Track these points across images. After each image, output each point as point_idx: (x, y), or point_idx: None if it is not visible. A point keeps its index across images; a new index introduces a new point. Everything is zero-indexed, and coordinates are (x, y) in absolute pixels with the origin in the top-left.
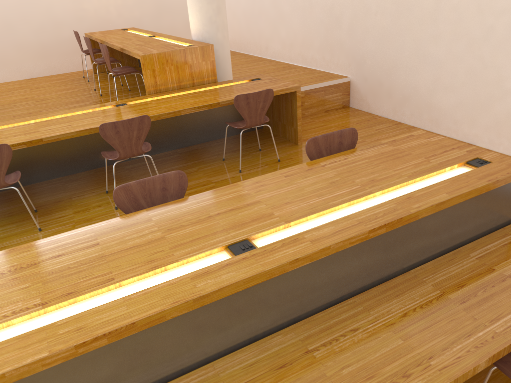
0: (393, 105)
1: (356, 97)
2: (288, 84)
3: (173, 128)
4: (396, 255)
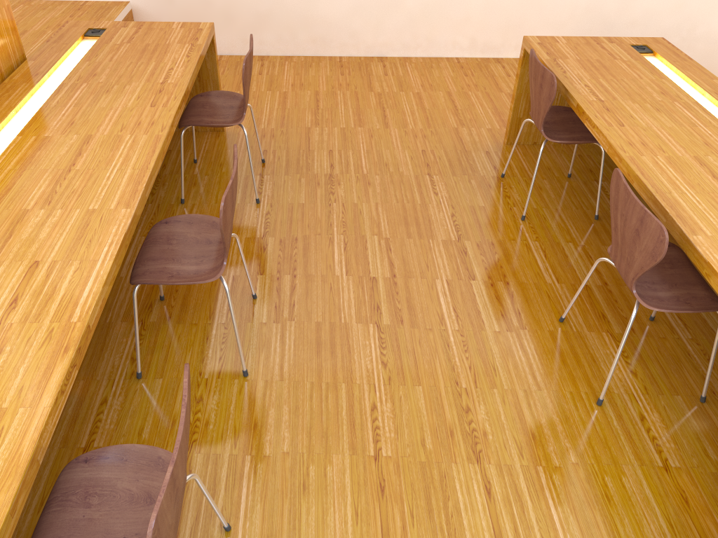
0: (240, 32)
1: None
2: (190, 26)
3: None
4: None
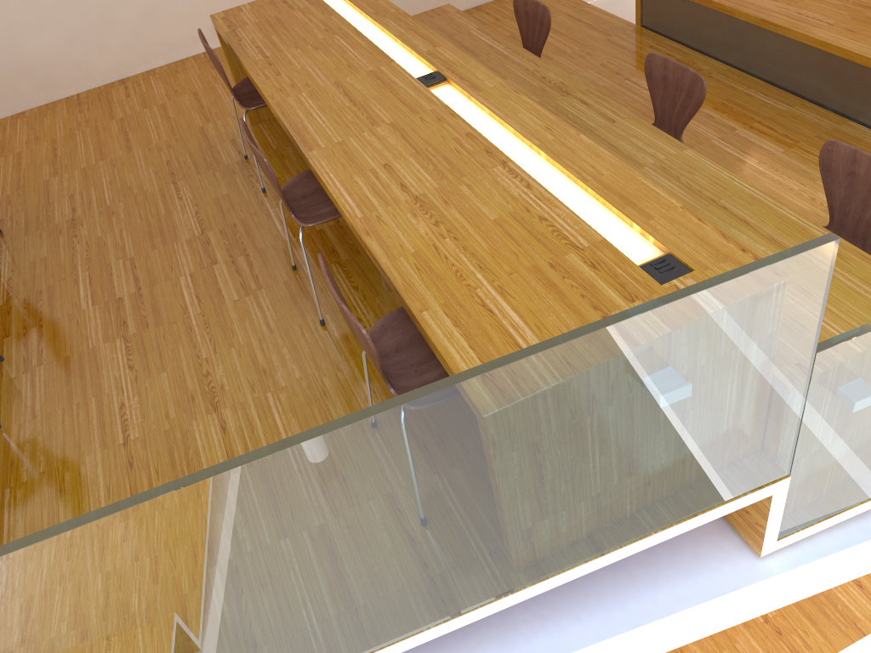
0: None
1: None
2: None
3: None
4: None
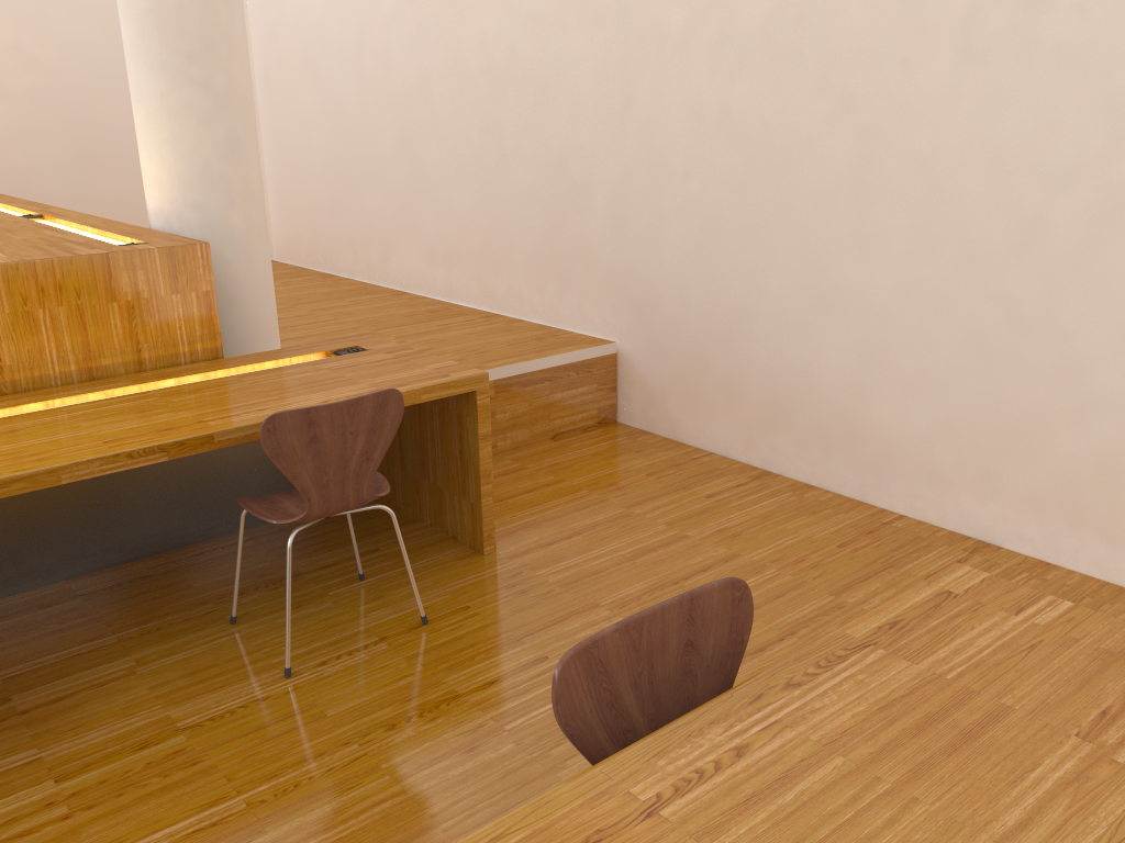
0: (744, 423)
1: (636, 398)
2: (449, 369)
3: (65, 511)
4: None
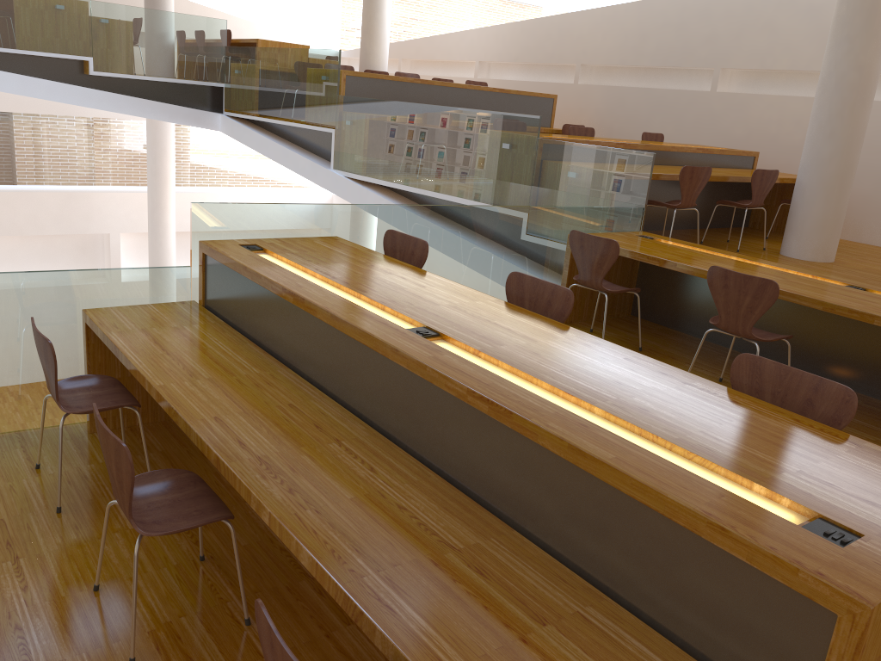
0: None
1: None
2: None
3: None
4: (506, 480)
